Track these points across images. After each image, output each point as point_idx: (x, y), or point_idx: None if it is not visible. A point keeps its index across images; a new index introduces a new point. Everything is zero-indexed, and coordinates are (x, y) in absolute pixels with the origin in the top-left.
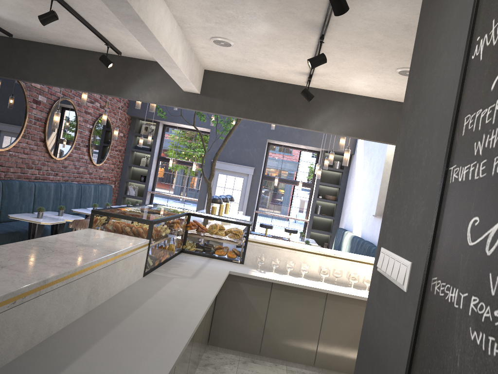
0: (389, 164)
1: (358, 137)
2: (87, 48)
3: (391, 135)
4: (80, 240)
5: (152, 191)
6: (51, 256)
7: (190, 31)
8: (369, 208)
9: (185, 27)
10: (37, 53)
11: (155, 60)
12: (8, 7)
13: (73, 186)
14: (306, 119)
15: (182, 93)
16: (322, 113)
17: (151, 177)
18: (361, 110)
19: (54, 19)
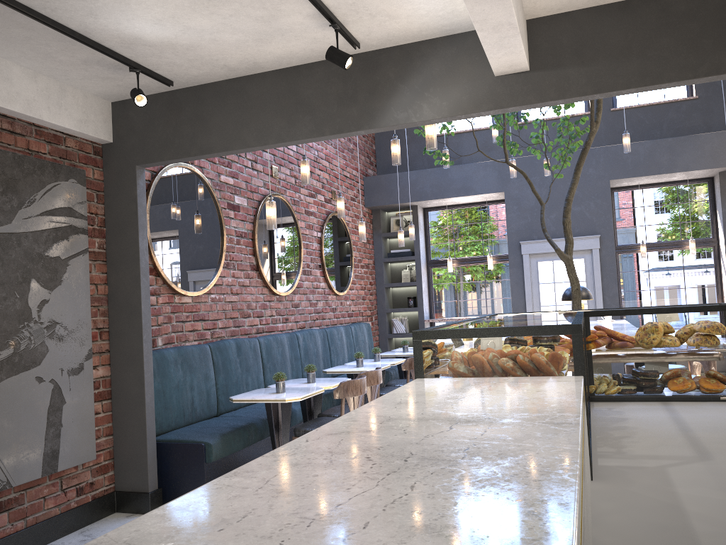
0: None
1: None
2: (297, 60)
3: None
4: (437, 409)
5: (430, 318)
6: (421, 484)
7: None
8: None
9: None
10: (217, 101)
11: (424, 37)
12: None
13: (314, 334)
14: None
15: (493, 82)
16: None
17: (423, 296)
18: None
19: None
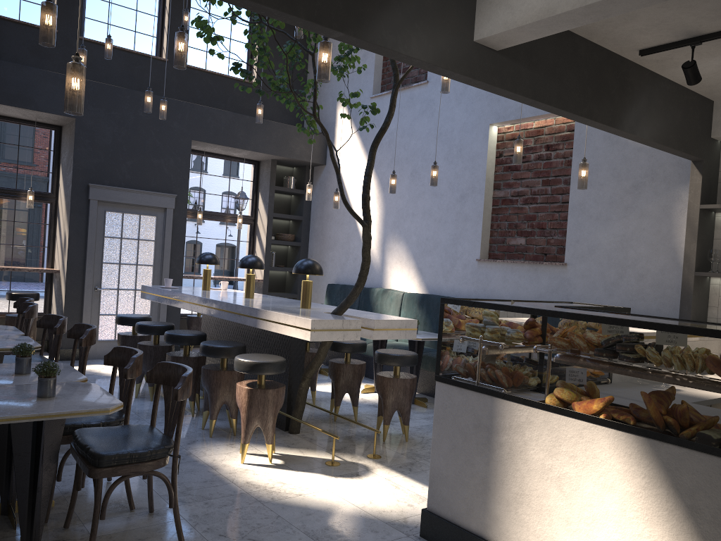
0: (490, 182)
1: (664, 144)
2: None
3: (688, 142)
4: None
5: None
6: None
7: None
8: (449, 249)
9: None
10: None
11: None
12: None
13: None
14: (620, 113)
15: (471, 46)
16: (634, 104)
17: None
18: (666, 102)
19: None
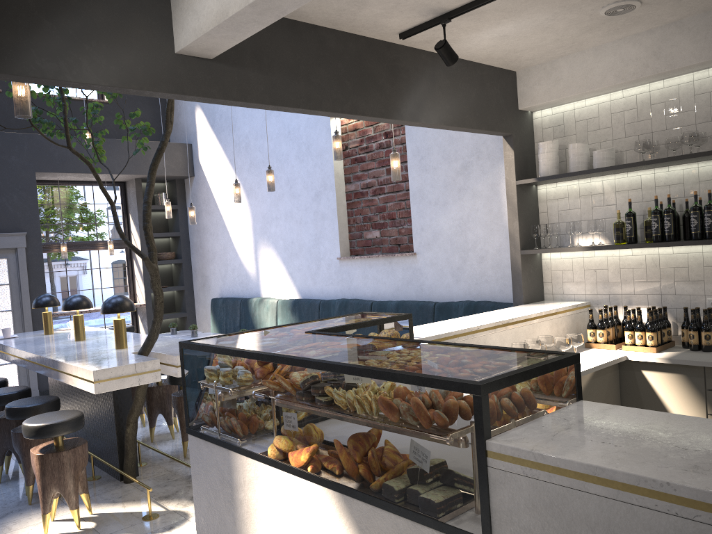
0: (340, 176)
1: (459, 126)
2: None
3: (490, 119)
4: None
5: None
6: None
7: None
8: (313, 250)
9: None
10: None
11: None
12: None
13: None
14: (395, 102)
15: (173, 59)
16: (412, 89)
17: None
18: (454, 81)
19: None
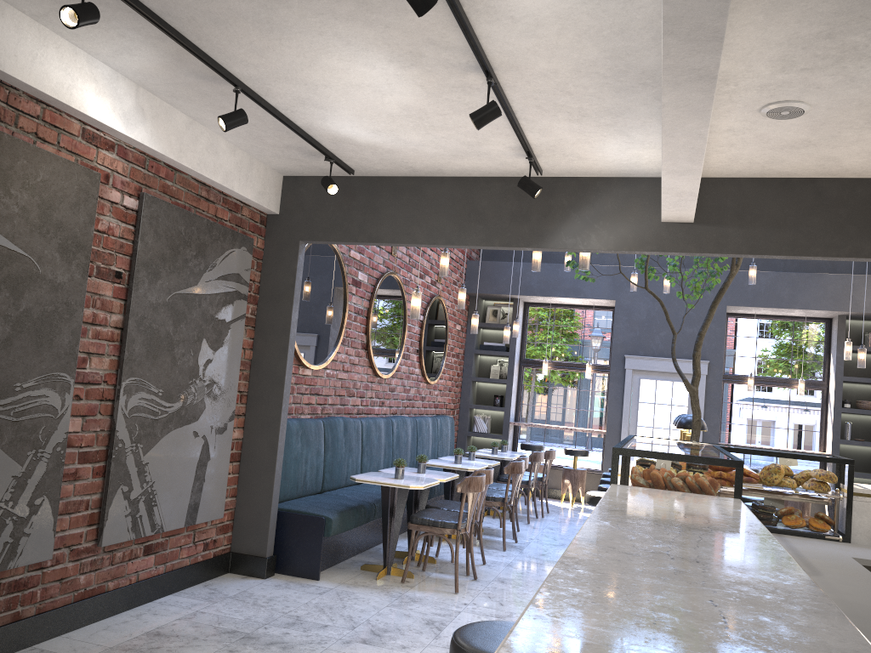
0: None
1: None
2: (479, 173)
3: None
4: (660, 506)
5: (515, 421)
6: (702, 537)
7: (726, 100)
8: None
9: (721, 93)
10: (391, 195)
11: (601, 175)
12: (381, 117)
13: (406, 422)
14: None
15: (659, 226)
16: None
17: (512, 396)
18: None
19: (496, 115)
